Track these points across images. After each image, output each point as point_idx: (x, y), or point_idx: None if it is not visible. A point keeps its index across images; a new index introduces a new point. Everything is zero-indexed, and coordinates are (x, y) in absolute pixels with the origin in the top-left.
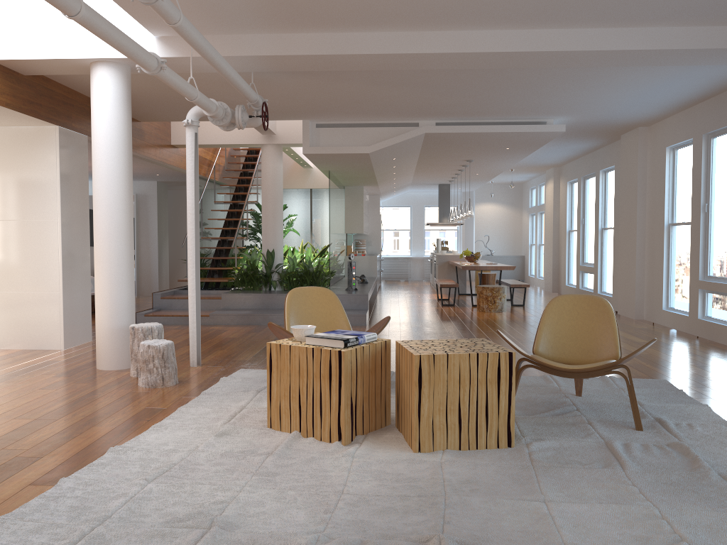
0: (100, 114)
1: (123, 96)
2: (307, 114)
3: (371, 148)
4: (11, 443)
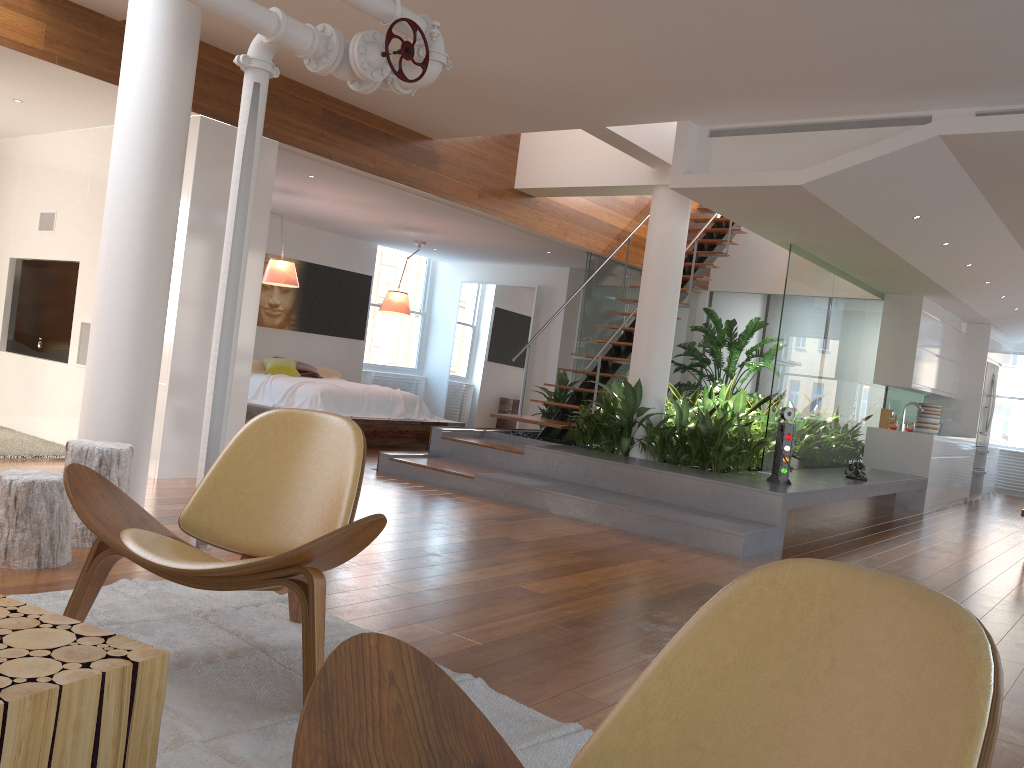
0: (124, 56)
1: (166, 23)
2: (667, 103)
3: (806, 174)
4: None
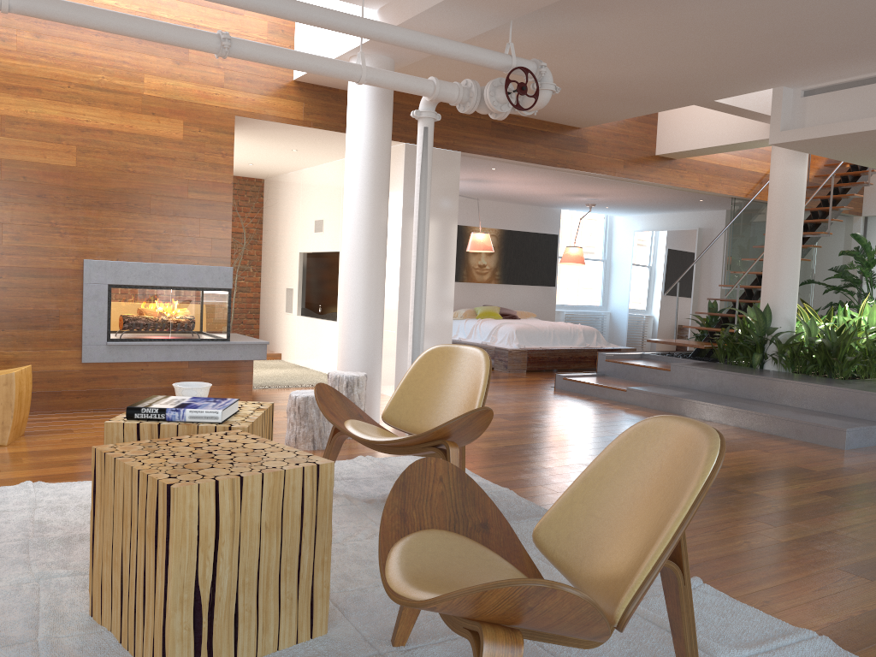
0: (347, 120)
1: (370, 95)
2: (757, 77)
3: None
4: (42, 455)
